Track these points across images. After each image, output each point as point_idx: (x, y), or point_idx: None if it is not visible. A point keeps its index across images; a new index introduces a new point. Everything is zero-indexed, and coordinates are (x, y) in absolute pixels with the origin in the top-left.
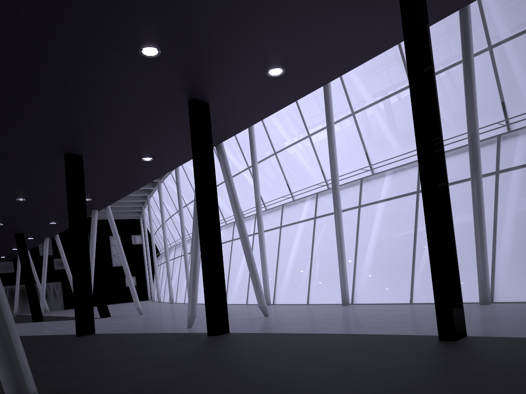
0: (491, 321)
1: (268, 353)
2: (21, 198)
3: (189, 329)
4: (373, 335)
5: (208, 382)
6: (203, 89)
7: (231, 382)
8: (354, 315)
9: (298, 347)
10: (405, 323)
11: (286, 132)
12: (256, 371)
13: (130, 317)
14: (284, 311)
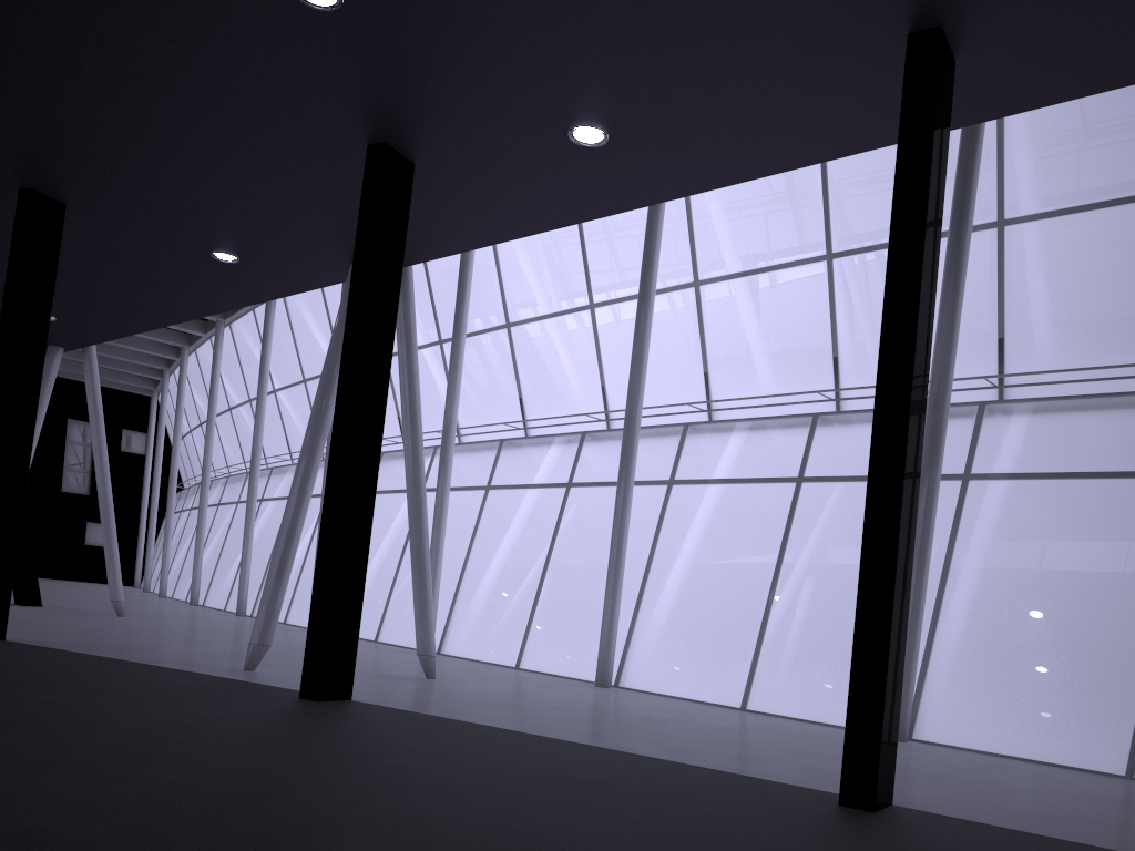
0: (926, 780)
1: (461, 766)
2: None
3: (248, 673)
4: (690, 766)
5: (328, 818)
6: (413, 127)
7: (389, 828)
8: (630, 712)
9: (526, 764)
10: (748, 752)
11: (538, 287)
12: (442, 807)
13: (92, 617)
14: (467, 674)
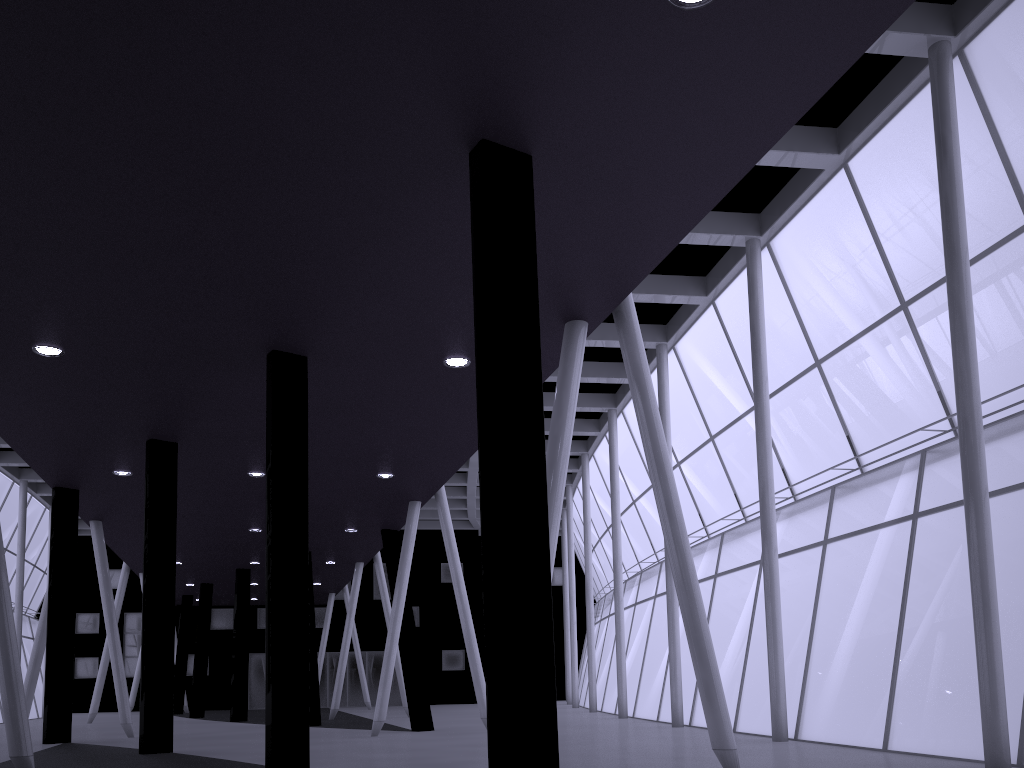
0: None
1: None
2: (254, 471)
3: None
4: None
5: None
6: (494, 98)
7: None
8: None
9: None
10: None
11: (857, 320)
12: None
13: (461, 736)
14: (800, 766)
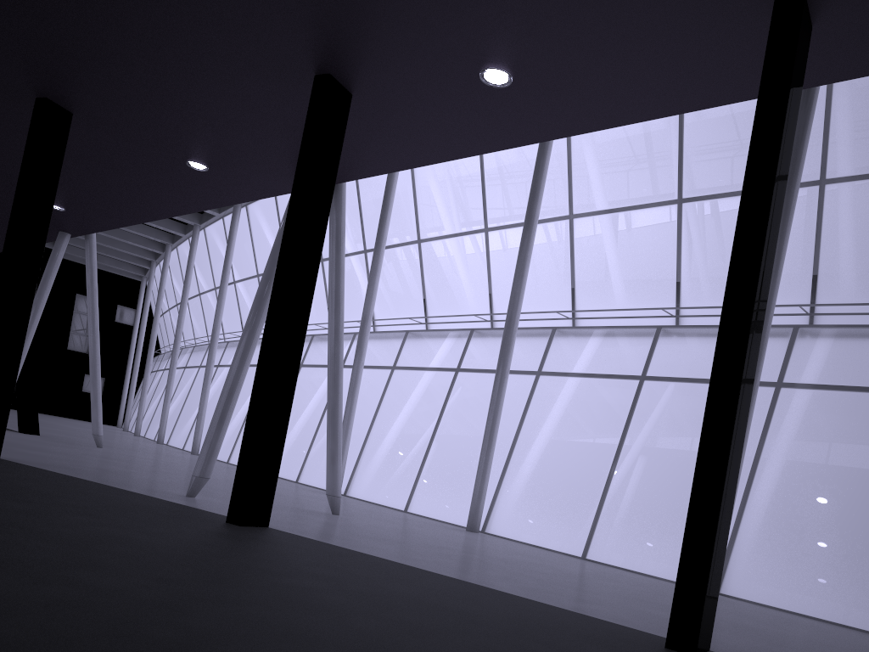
0: (734, 629)
1: (350, 590)
2: None
3: (189, 499)
4: (540, 604)
5: (227, 629)
6: (353, 61)
7: (280, 642)
8: (493, 554)
9: (405, 592)
10: (588, 595)
11: (445, 214)
12: (329, 626)
13: (76, 446)
14: (365, 513)
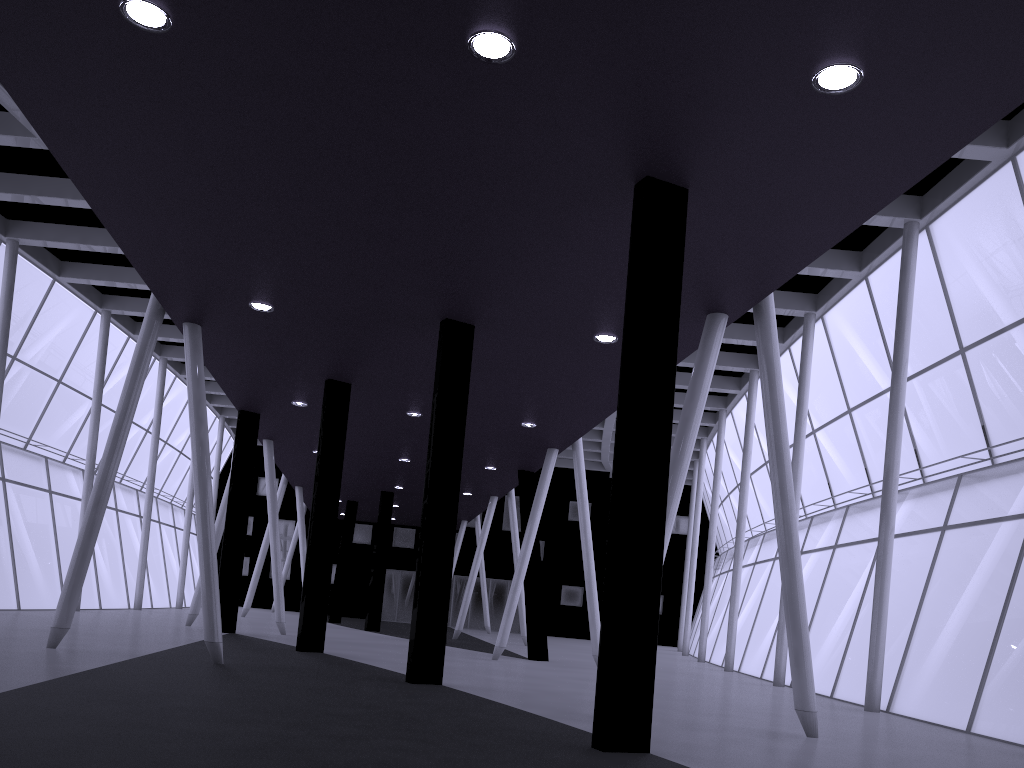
0: None
1: None
2: (413, 411)
3: None
4: None
5: None
6: (659, 148)
7: None
8: None
9: None
10: None
11: (1014, 305)
12: None
13: (572, 669)
14: (877, 735)
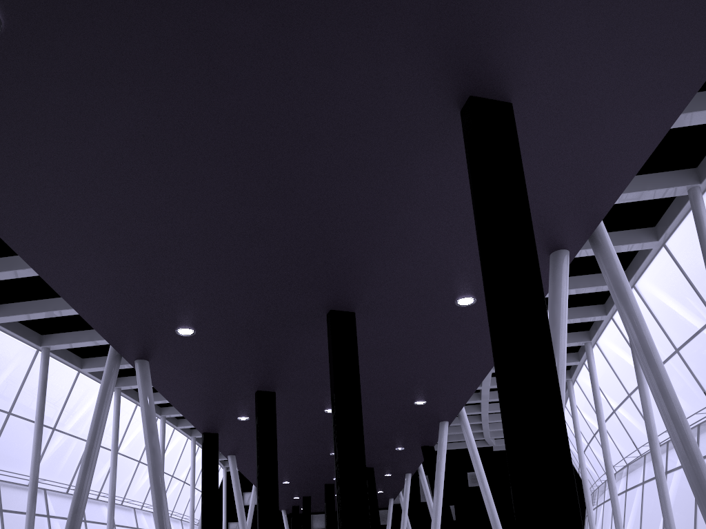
0: None
1: None
2: (328, 408)
3: None
4: None
5: None
6: (476, 55)
7: None
8: None
9: None
10: None
11: None
12: None
13: None
14: None
